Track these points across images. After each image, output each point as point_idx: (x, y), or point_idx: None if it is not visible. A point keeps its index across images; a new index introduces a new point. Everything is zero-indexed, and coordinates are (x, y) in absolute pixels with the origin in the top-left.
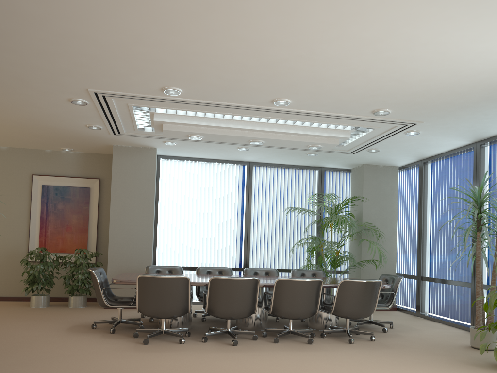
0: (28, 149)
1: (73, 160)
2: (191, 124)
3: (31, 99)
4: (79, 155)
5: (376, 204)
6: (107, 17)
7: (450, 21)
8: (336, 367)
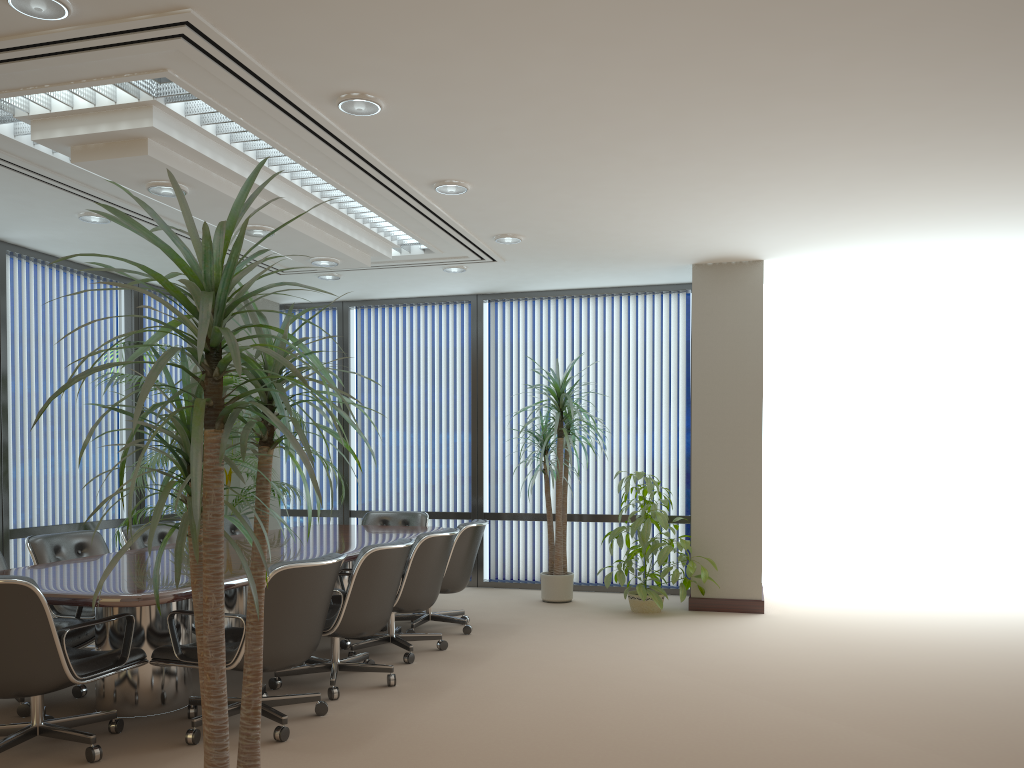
0: None
1: None
2: (212, 162)
3: None
4: None
5: None
6: (672, 3)
7: (807, 194)
8: (592, 661)
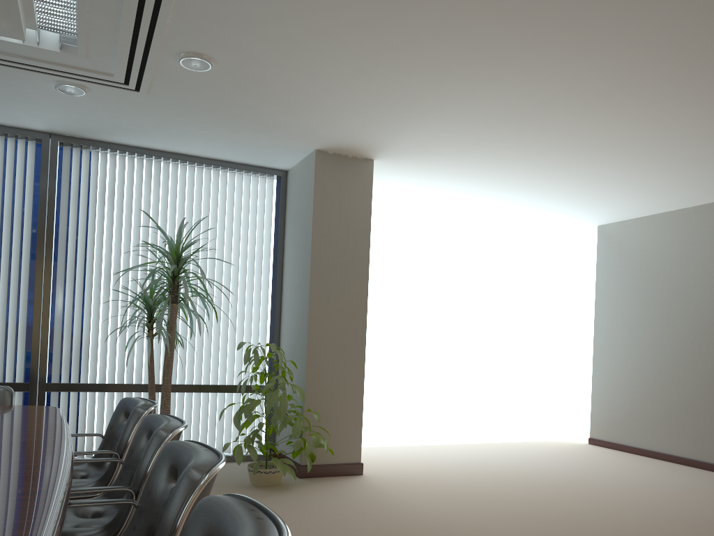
0: None
1: None
2: None
3: None
4: None
5: None
6: None
7: (521, 97)
8: None
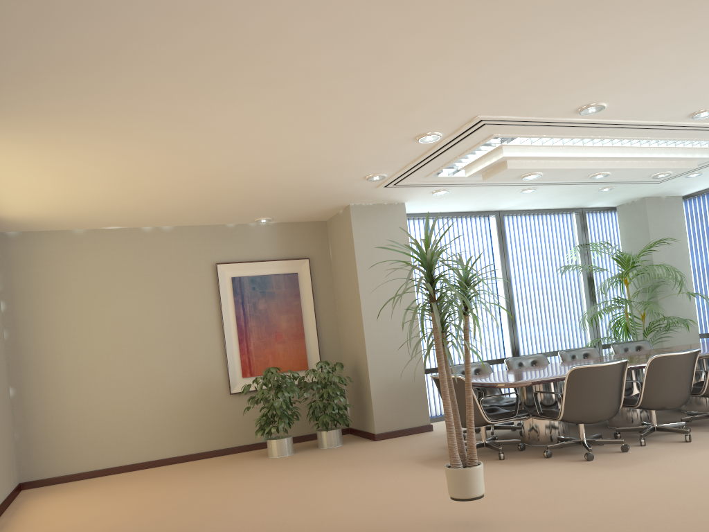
0: (202, 226)
1: (267, 235)
2: (544, 157)
3: (362, 140)
4: (274, 227)
5: (666, 248)
6: (704, 3)
7: None
8: None
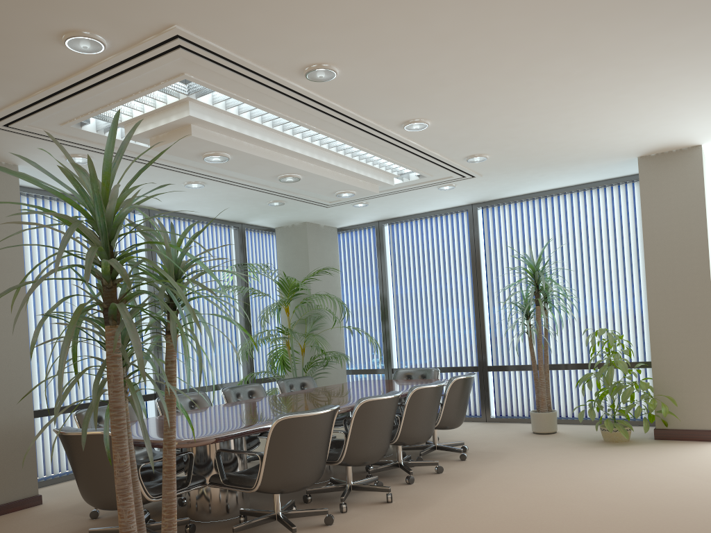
0: None
1: None
2: (239, 134)
3: None
4: None
5: (322, 279)
6: None
7: None
8: (554, 484)
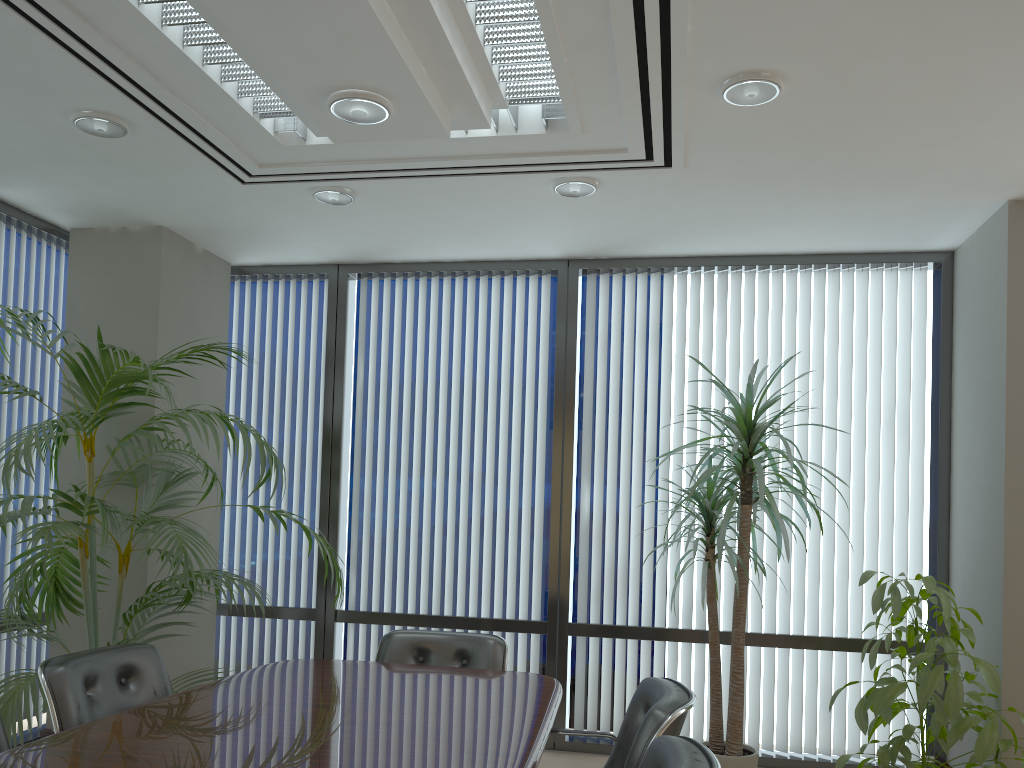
0: None
1: None
2: None
3: None
4: None
5: (186, 378)
6: None
7: None
8: None
